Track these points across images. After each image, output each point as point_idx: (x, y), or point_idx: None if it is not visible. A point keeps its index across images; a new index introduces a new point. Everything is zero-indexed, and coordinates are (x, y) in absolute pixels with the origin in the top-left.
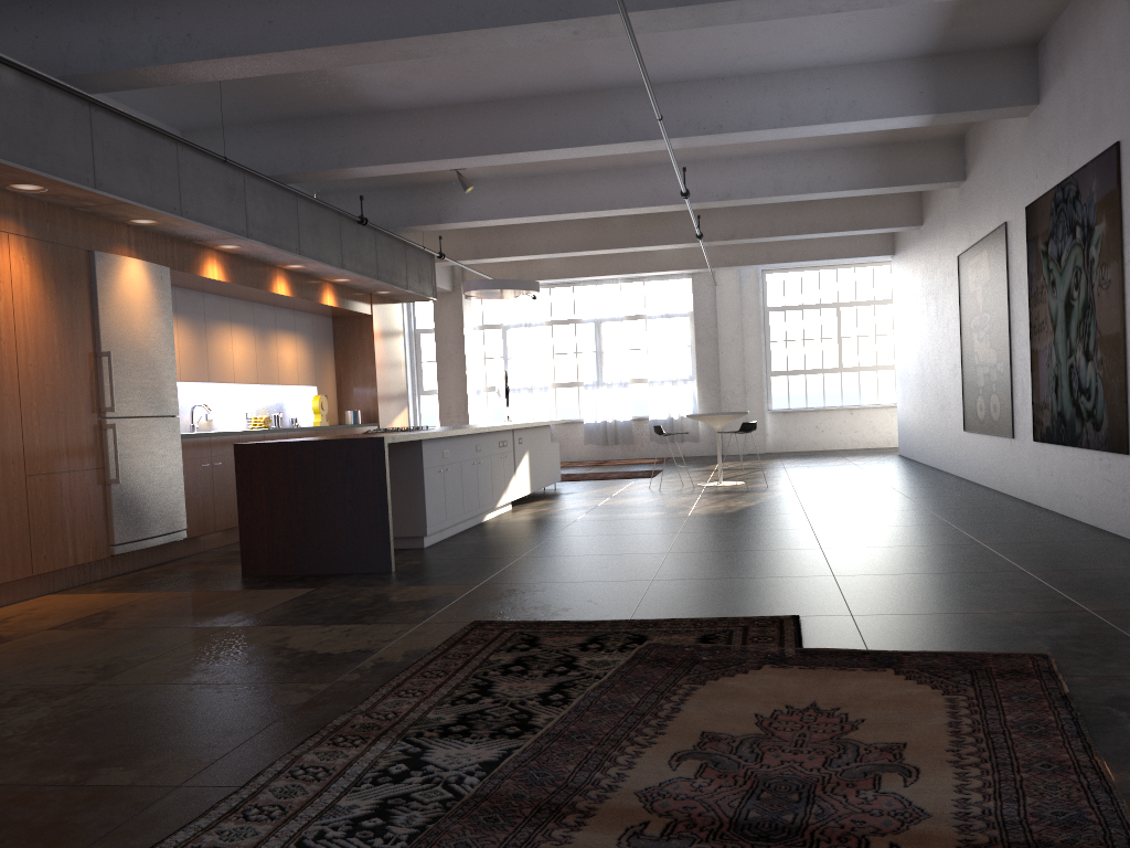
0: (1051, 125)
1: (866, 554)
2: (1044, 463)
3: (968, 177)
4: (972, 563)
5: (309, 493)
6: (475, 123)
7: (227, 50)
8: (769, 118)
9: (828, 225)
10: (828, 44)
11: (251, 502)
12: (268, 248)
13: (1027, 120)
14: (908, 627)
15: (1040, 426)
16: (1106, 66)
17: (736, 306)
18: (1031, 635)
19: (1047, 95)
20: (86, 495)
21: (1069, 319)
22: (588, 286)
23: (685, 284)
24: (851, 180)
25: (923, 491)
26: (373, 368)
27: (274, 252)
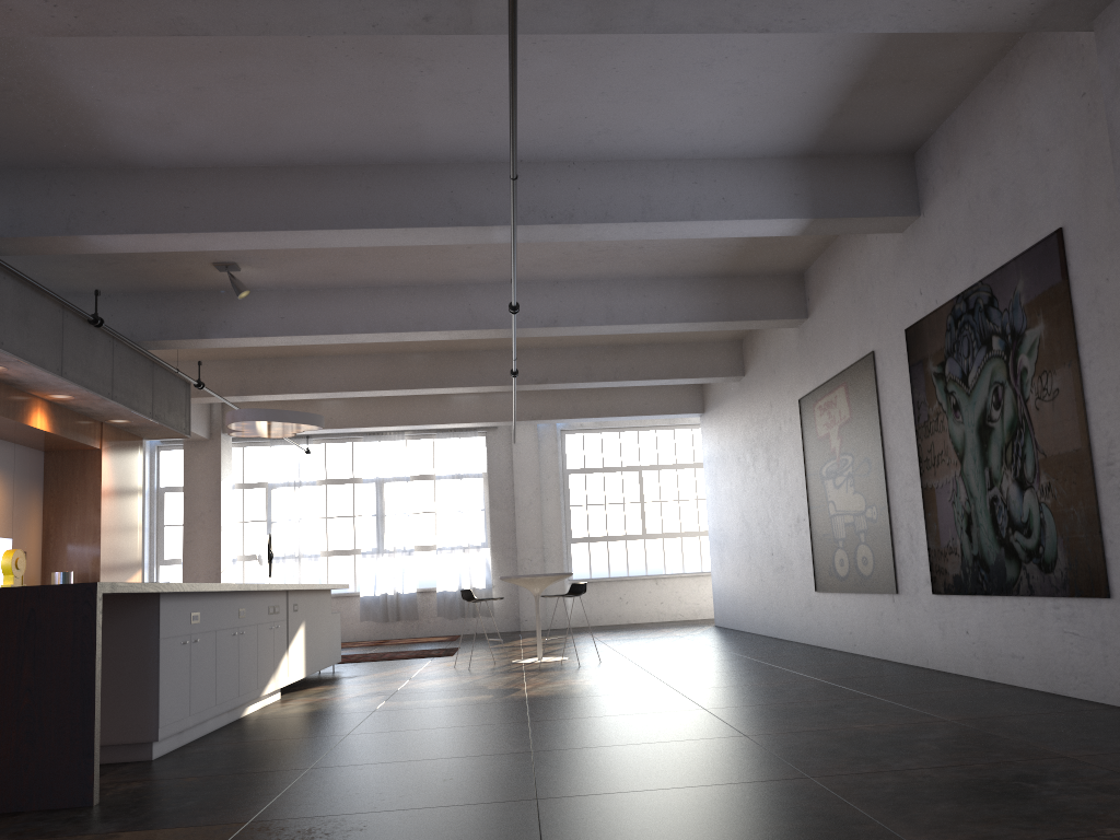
0: (941, 233)
1: (818, 742)
2: (952, 619)
3: (811, 314)
4: (979, 748)
5: None
6: (260, 190)
7: None
8: (629, 210)
9: (648, 372)
10: (702, 125)
11: None
12: None
13: (903, 236)
14: None
15: (942, 576)
16: (1031, 151)
17: (534, 467)
18: None
19: (934, 203)
20: None
21: (987, 444)
22: (370, 442)
23: (479, 442)
24: (689, 312)
25: (789, 660)
26: (97, 516)
27: None
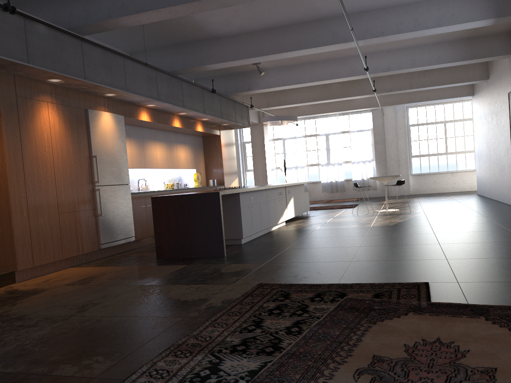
0: None
1: (464, 247)
2: None
3: None
4: None
5: (185, 219)
6: (262, 40)
7: (140, 9)
8: (408, 27)
9: (439, 82)
10: None
11: (159, 224)
12: (169, 105)
13: None
14: (490, 290)
15: None
16: None
17: (394, 124)
18: None
19: None
20: (87, 221)
21: None
22: (322, 118)
23: (369, 115)
24: (451, 57)
25: (491, 213)
26: (221, 159)
27: (171, 107)
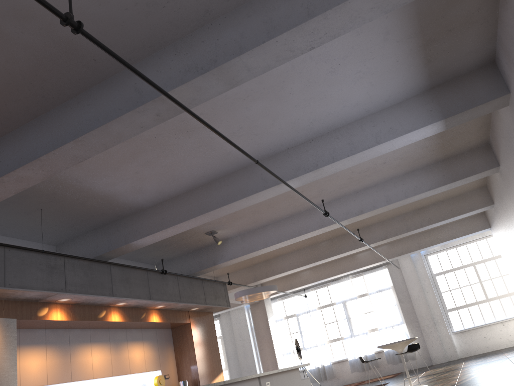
0: None
1: None
2: None
3: (500, 163)
4: None
5: None
6: (187, 202)
7: None
8: (343, 152)
9: (438, 218)
10: (358, 98)
11: None
12: (87, 296)
13: (510, 107)
14: None
15: None
16: None
17: (415, 277)
18: None
19: (512, 83)
20: None
21: None
22: (334, 284)
23: (385, 271)
24: (429, 184)
25: None
26: (194, 353)
27: (94, 297)
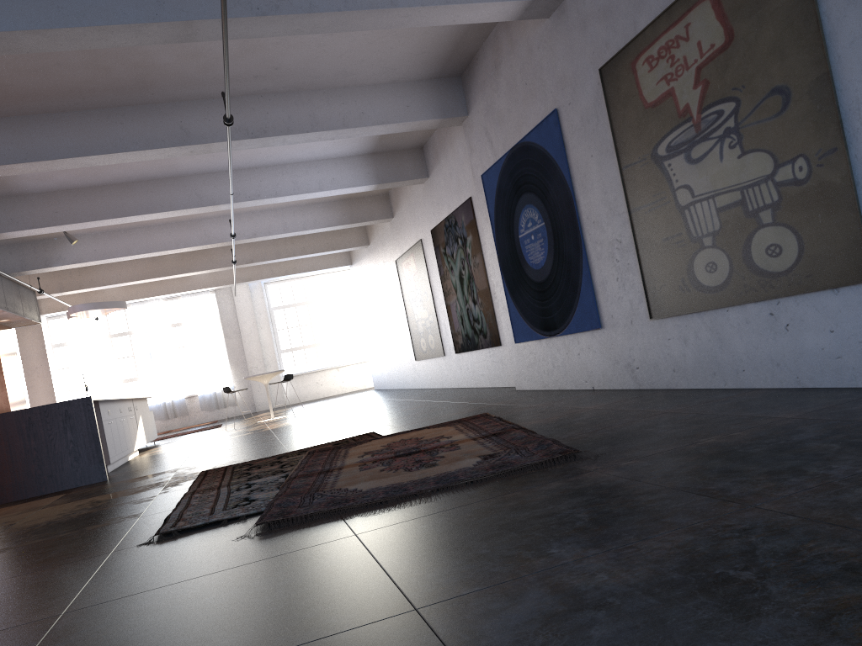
0: (437, 188)
1: (389, 415)
2: (463, 363)
3: (395, 215)
4: (442, 406)
5: (40, 440)
6: (95, 199)
7: None
8: (287, 189)
9: (313, 249)
10: (317, 149)
11: None
12: None
13: (424, 185)
14: (425, 423)
15: (457, 344)
16: (459, 161)
17: (250, 308)
18: (476, 413)
19: (432, 173)
20: None
21: (463, 285)
22: (137, 306)
23: (211, 297)
24: (329, 221)
25: (401, 396)
26: (2, 376)
27: None
